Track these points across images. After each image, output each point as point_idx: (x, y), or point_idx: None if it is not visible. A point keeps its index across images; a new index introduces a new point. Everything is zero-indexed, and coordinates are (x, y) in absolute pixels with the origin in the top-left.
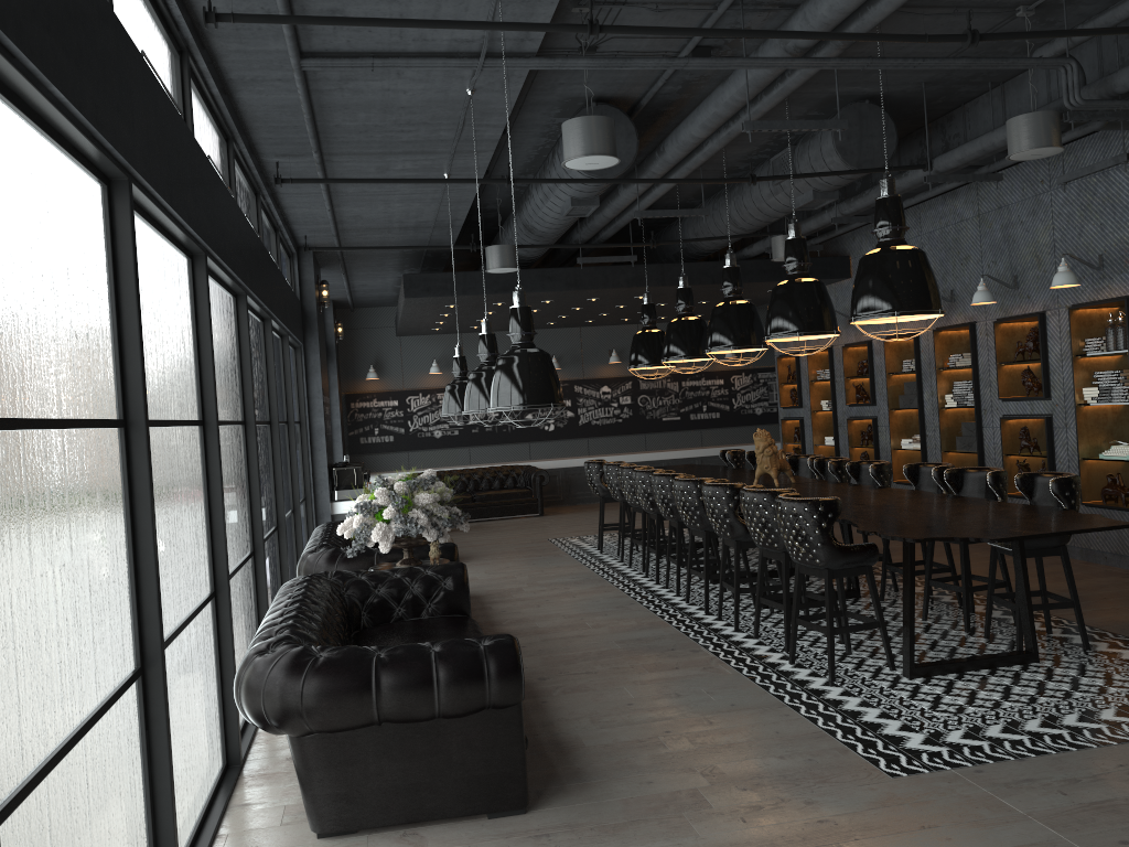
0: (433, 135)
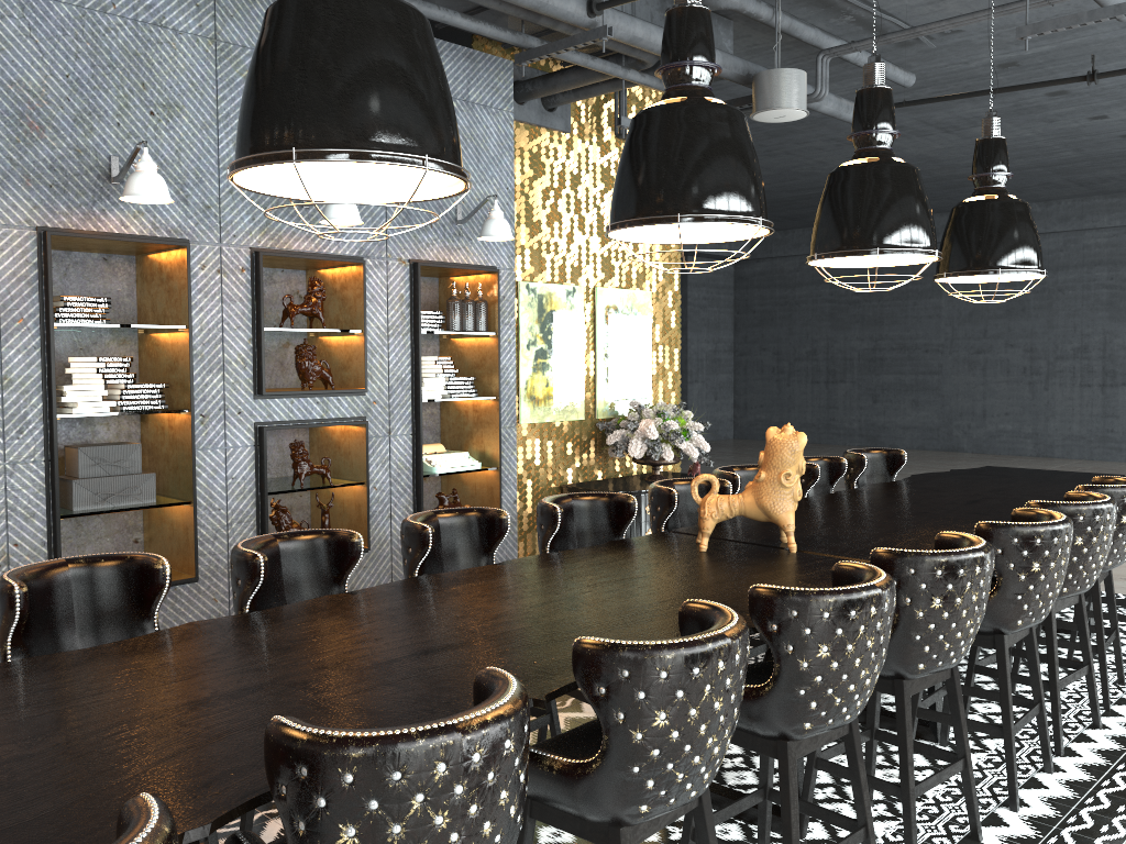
0: None
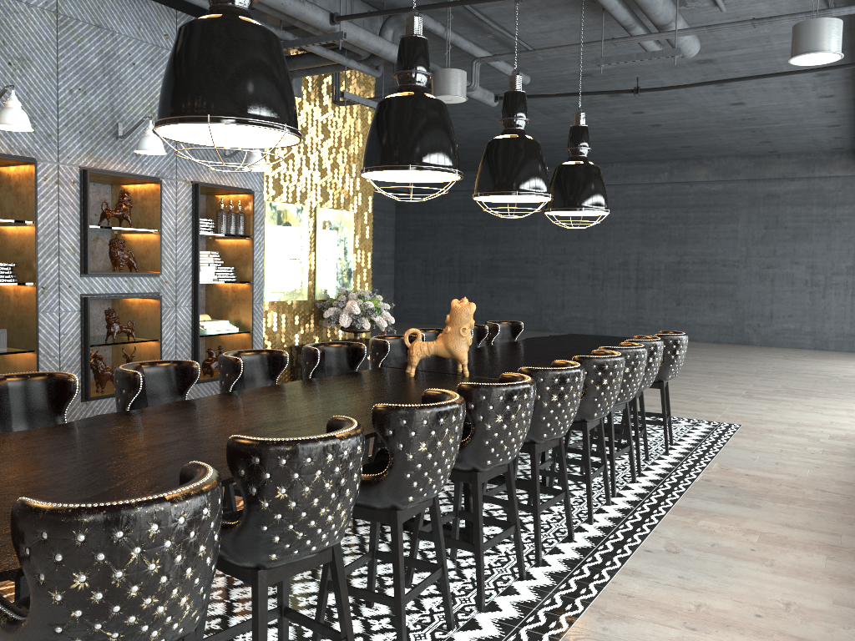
0: None
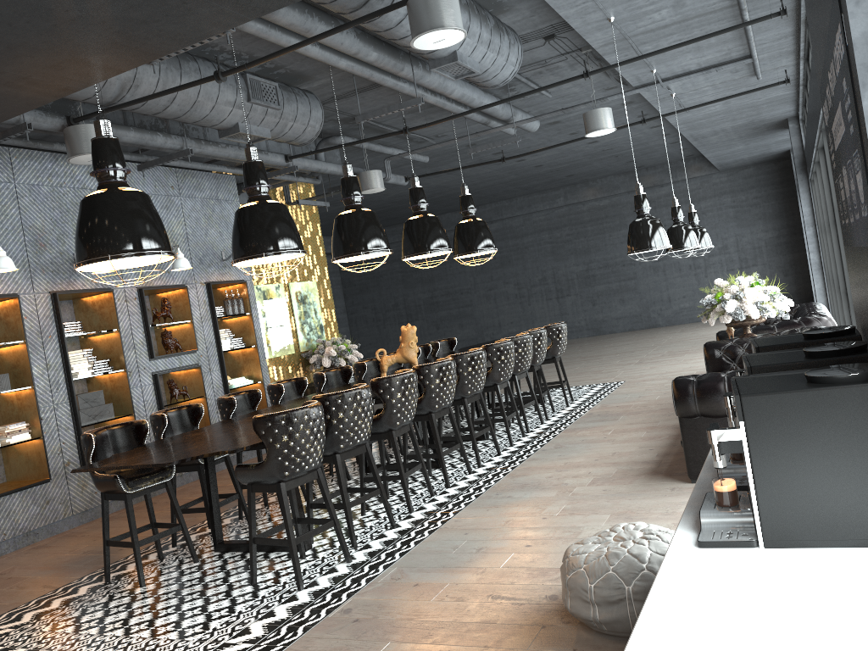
0: (654, 44)
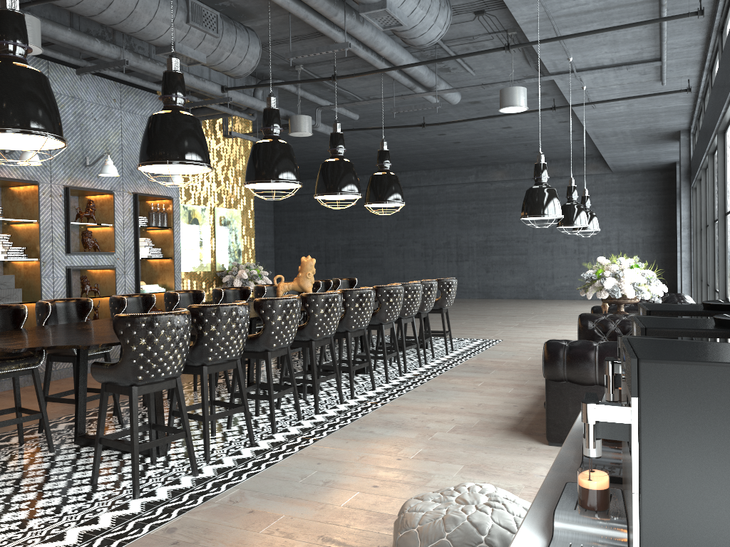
0: (574, 30)
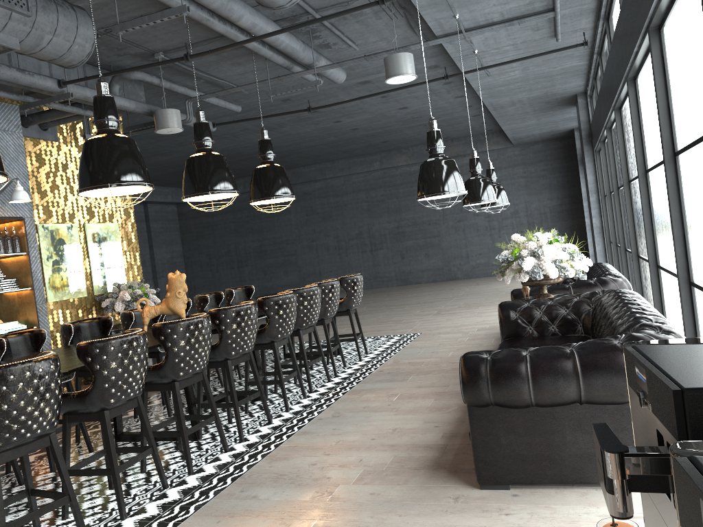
0: None
